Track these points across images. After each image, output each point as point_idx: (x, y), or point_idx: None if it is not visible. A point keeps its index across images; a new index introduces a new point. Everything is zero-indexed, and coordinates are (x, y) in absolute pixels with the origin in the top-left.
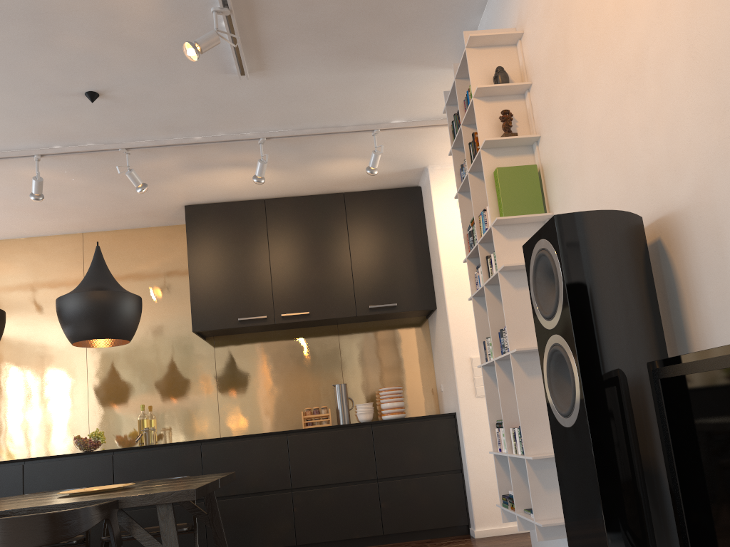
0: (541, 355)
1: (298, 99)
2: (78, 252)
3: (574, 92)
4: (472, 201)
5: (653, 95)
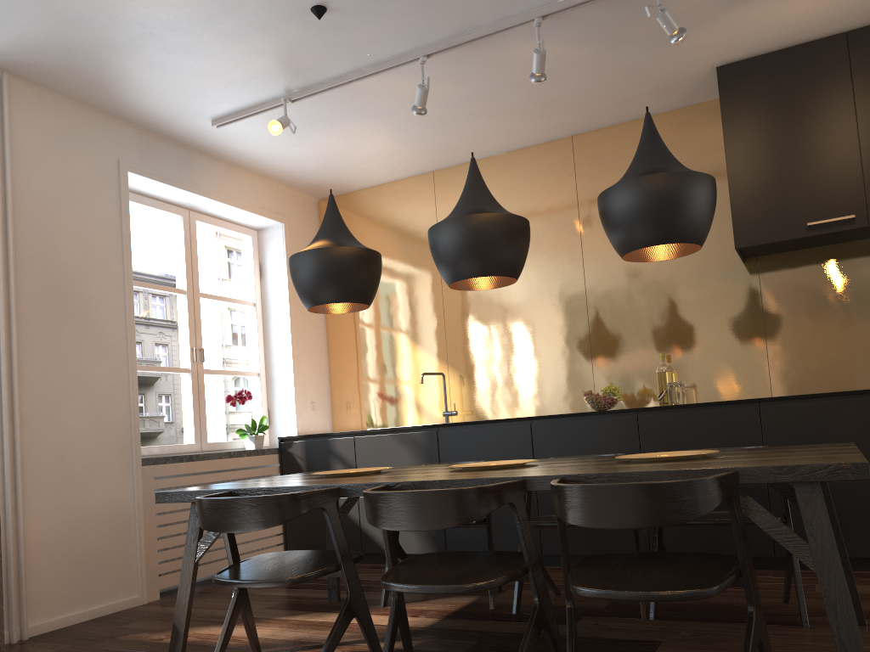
0: None
1: None
2: (568, 161)
3: None
4: None
5: None
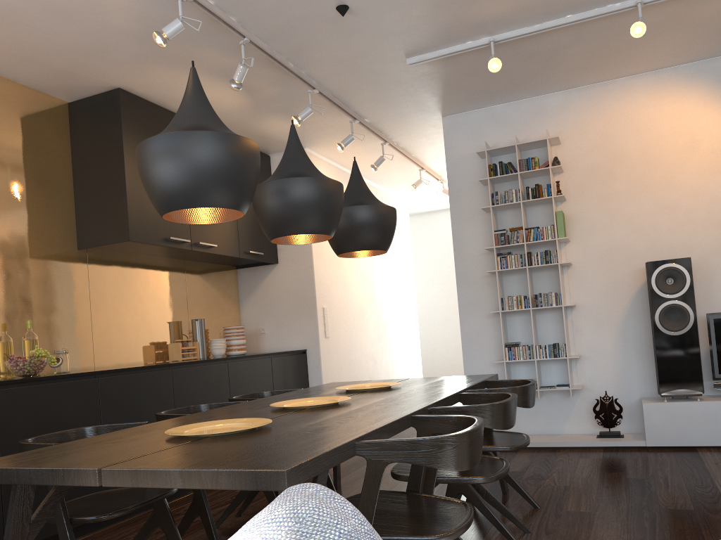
0: (654, 308)
1: (380, 85)
2: None
3: (614, 194)
4: (523, 219)
5: (680, 219)
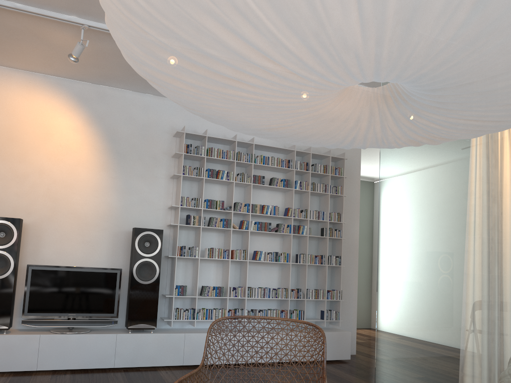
0: None
1: None
2: None
3: None
4: None
5: (27, 189)
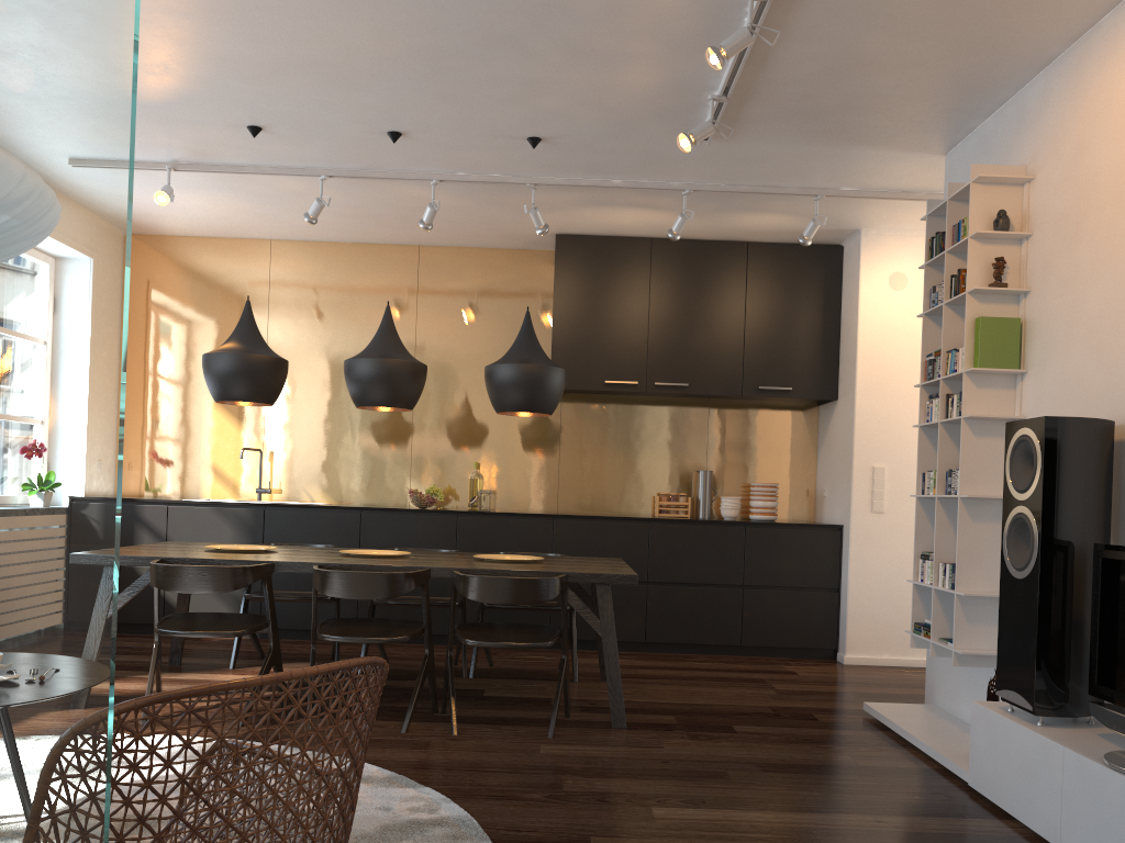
0: (1004, 517)
1: (748, 162)
2: (412, 269)
3: (1077, 274)
4: (942, 334)
5: None
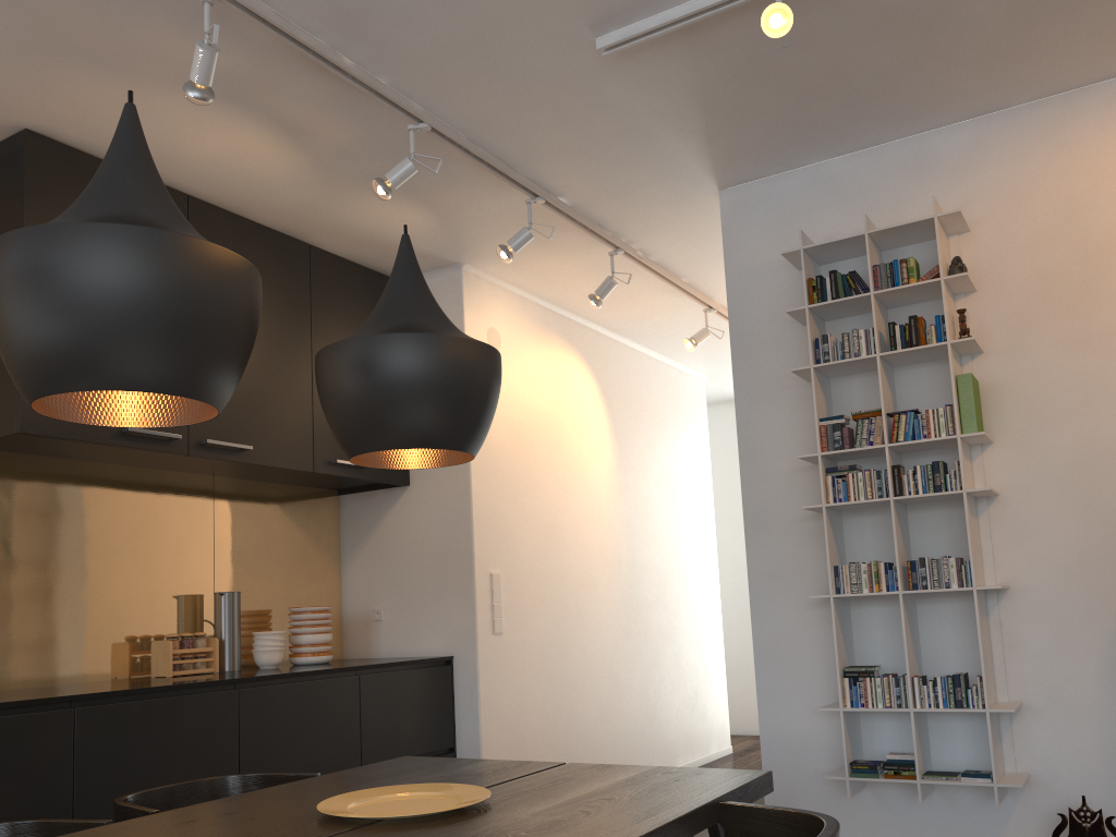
0: None
1: (562, 111)
2: None
3: (1095, 337)
4: (882, 392)
5: None
